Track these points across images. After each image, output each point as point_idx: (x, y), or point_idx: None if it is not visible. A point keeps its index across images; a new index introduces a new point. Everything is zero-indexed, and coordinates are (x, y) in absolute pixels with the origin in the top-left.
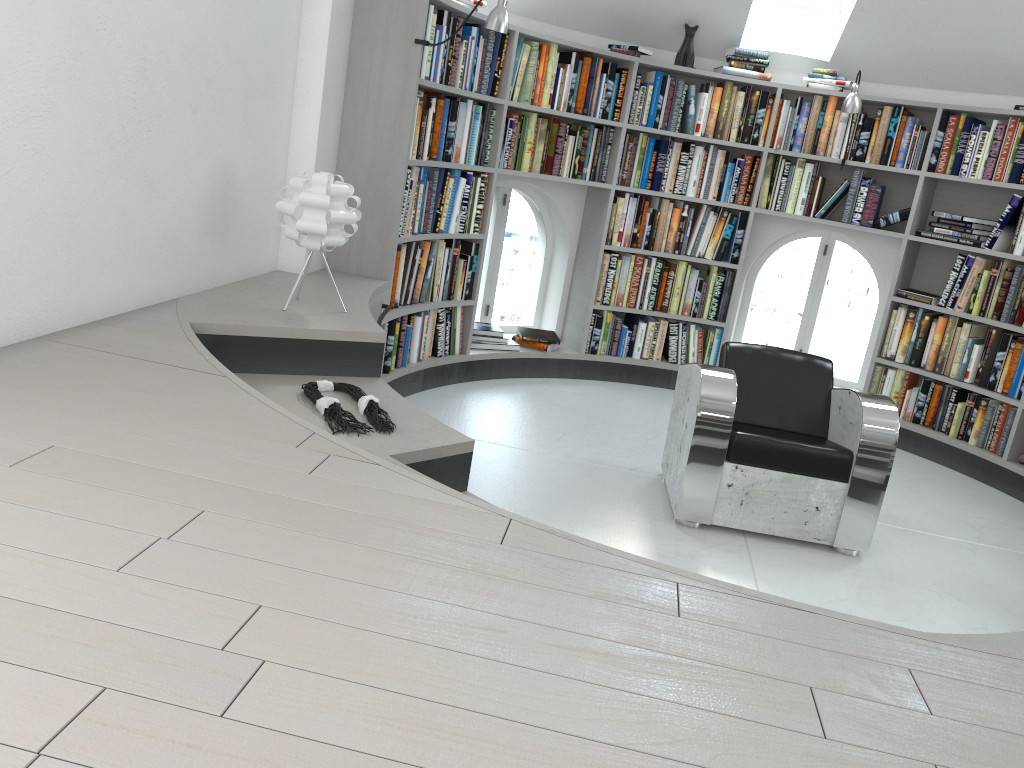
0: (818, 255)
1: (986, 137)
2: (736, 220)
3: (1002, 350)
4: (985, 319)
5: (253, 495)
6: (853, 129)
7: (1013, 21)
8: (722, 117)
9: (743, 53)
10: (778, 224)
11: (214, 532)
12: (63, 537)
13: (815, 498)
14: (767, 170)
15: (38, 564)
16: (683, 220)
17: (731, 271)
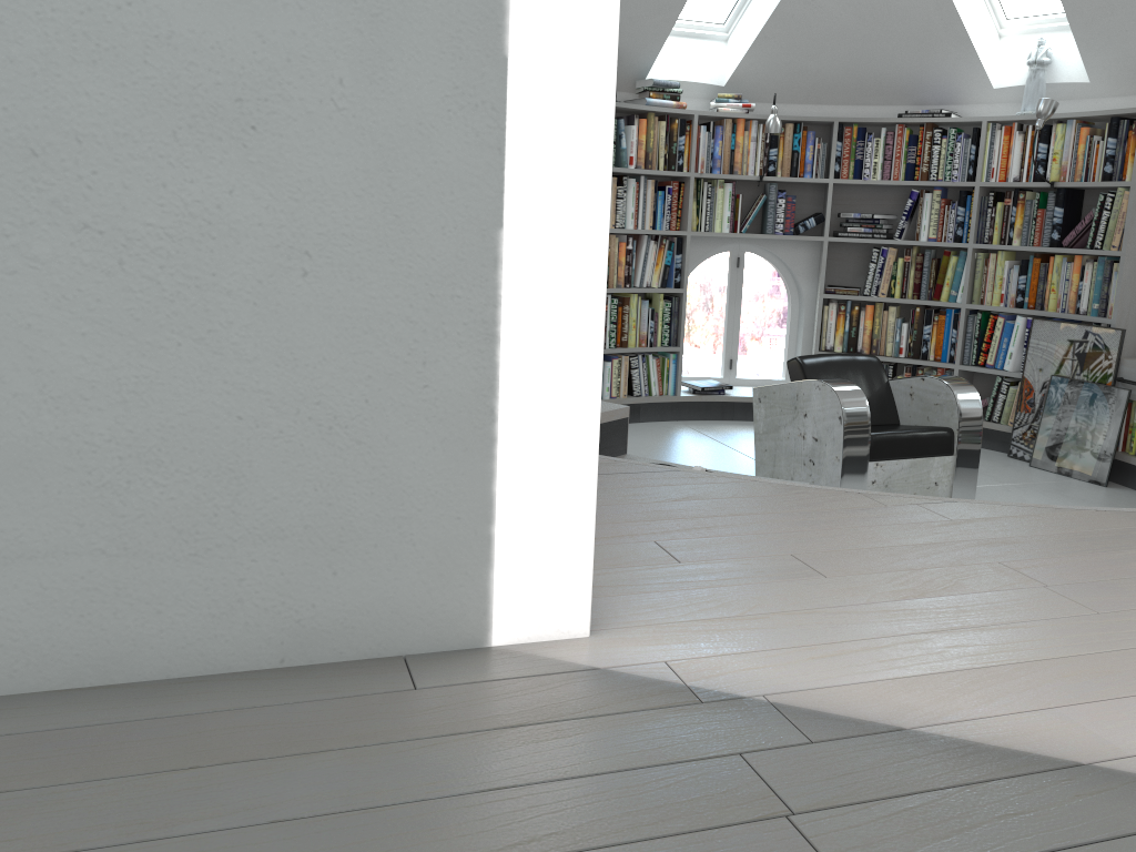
0: (732, 268)
1: (879, 143)
2: (674, 246)
3: (928, 324)
4: (909, 300)
5: (981, 544)
6: (763, 147)
7: (894, 42)
8: (650, 148)
9: (660, 84)
10: (697, 244)
11: (1048, 572)
12: (1013, 606)
13: (934, 475)
14: (693, 194)
15: (1063, 626)
16: (629, 253)
17: (671, 296)
